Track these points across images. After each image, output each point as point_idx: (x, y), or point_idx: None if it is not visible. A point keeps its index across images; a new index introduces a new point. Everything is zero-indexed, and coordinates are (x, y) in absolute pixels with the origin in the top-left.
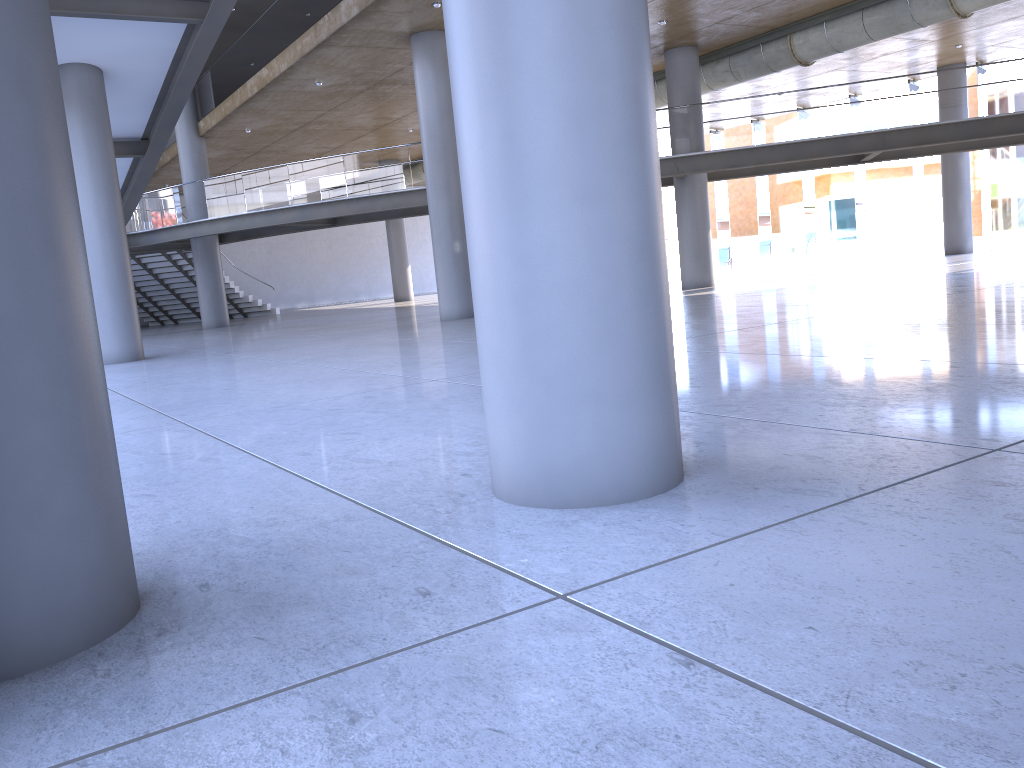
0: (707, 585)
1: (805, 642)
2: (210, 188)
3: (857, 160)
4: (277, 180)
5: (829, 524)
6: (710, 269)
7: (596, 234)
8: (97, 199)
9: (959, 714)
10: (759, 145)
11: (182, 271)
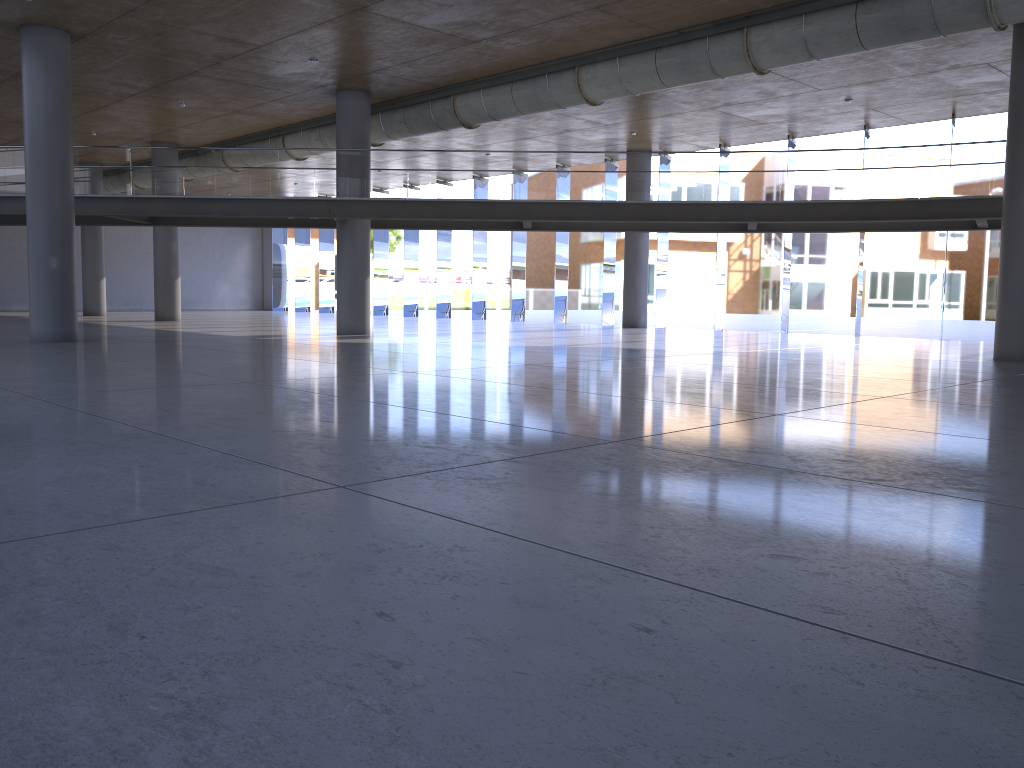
0: None
1: None
2: None
3: (522, 227)
4: None
5: None
6: (365, 317)
7: None
8: None
9: None
10: (411, 199)
11: None
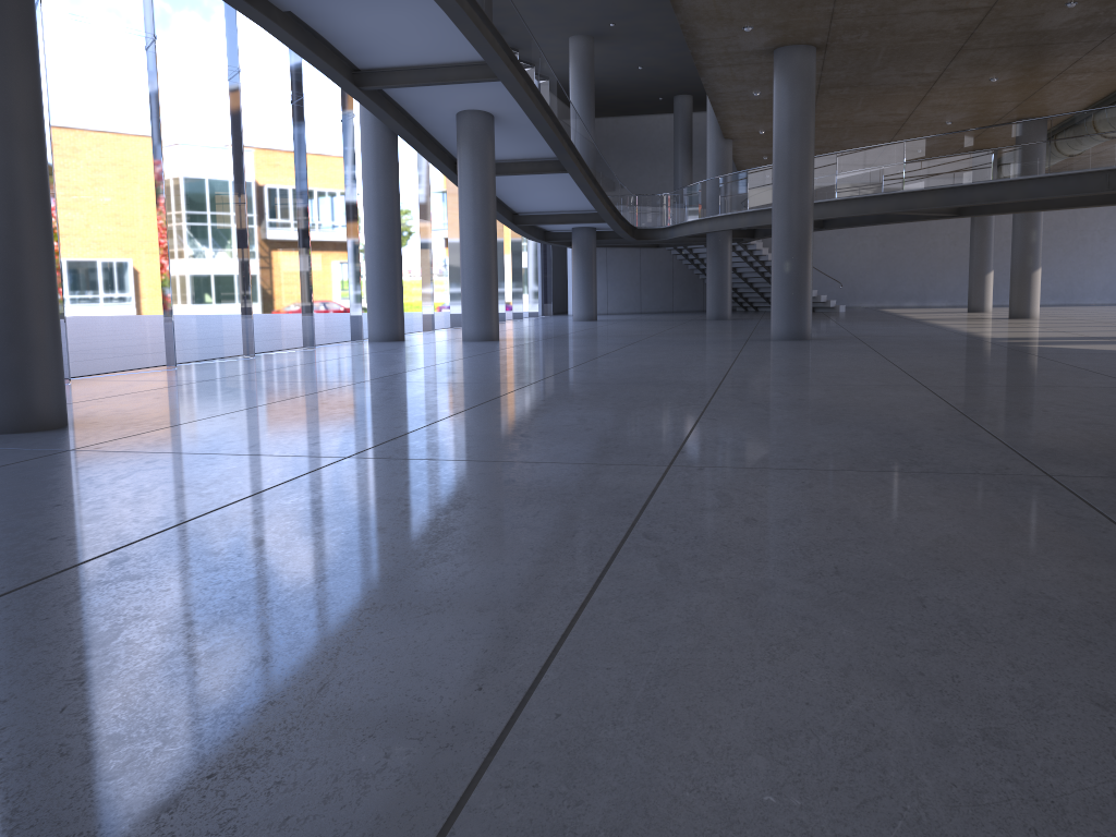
0: None
1: None
2: (701, 190)
3: None
4: (740, 185)
5: None
6: None
7: None
8: (470, 214)
9: None
10: None
11: (747, 262)
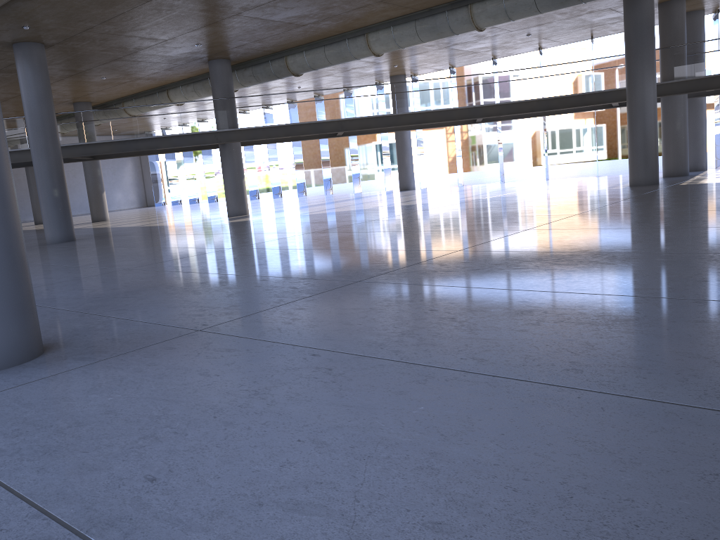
0: None
1: None
2: None
3: (335, 135)
4: None
5: (71, 374)
6: (245, 203)
7: None
8: None
9: (4, 445)
10: (268, 126)
11: None
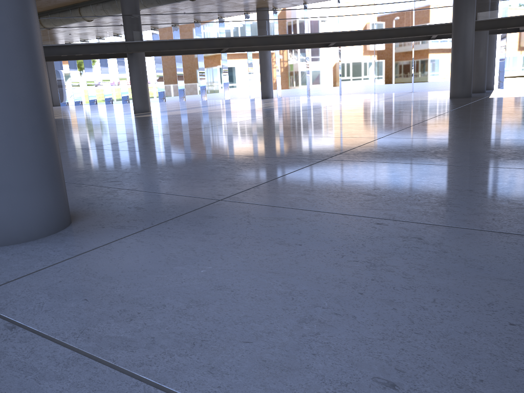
0: (47, 283)
1: (78, 307)
2: None
3: (219, 51)
4: None
5: (126, 244)
6: (148, 103)
7: (0, 98)
8: None
9: (126, 332)
10: (170, 40)
11: None
